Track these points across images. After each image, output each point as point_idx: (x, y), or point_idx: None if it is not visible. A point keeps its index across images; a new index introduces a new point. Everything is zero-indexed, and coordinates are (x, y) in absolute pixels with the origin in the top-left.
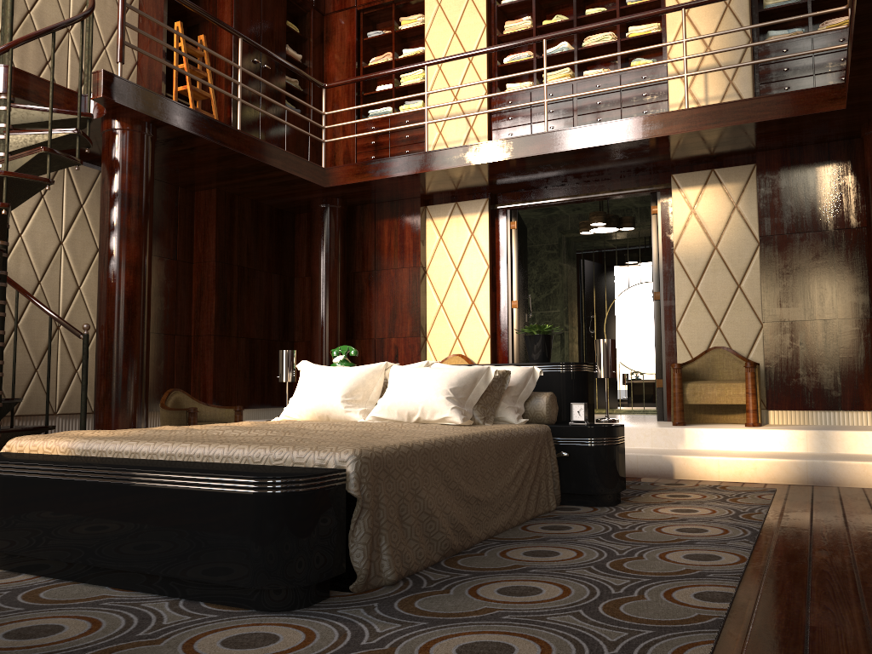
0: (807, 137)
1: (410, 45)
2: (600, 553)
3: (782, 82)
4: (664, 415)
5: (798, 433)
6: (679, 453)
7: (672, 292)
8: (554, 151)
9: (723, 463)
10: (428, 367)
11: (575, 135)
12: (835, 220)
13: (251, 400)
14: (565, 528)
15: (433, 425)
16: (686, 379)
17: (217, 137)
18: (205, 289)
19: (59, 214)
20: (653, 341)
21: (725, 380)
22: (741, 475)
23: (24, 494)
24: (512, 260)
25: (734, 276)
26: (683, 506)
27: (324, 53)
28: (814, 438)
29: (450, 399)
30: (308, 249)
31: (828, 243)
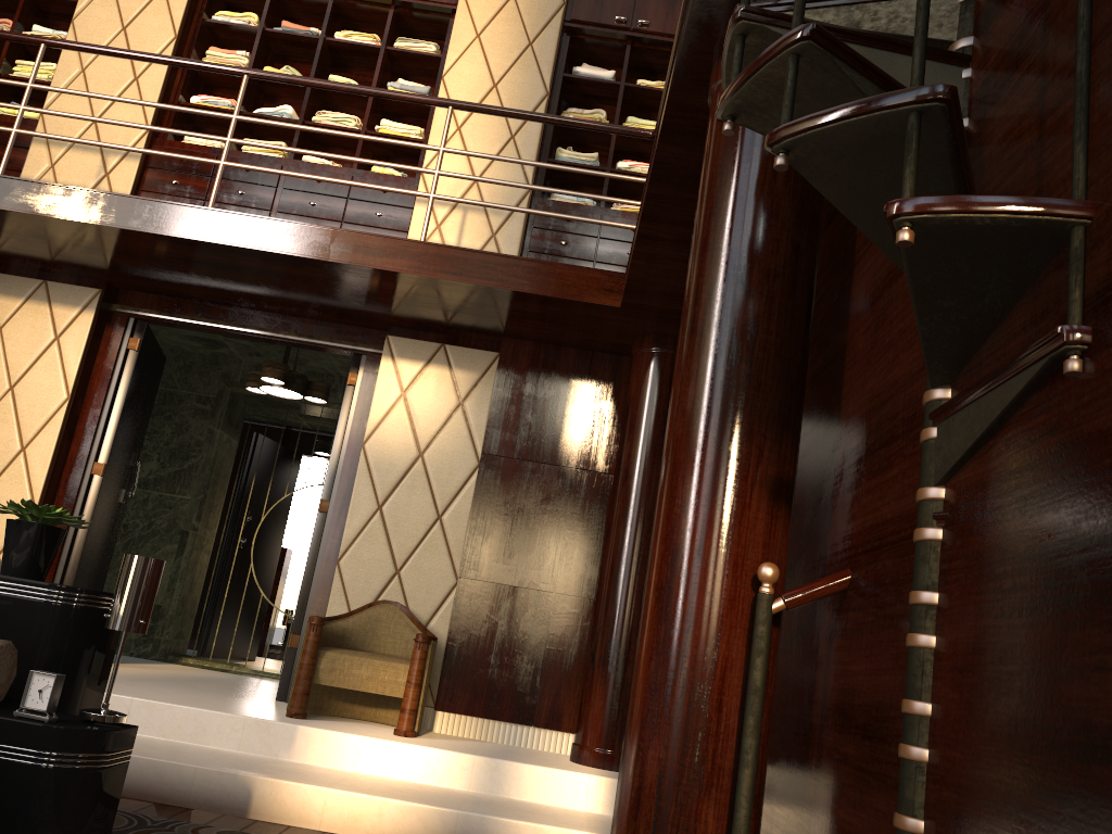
0: (569, 335)
1: (52, 25)
2: None
3: (556, 257)
4: (288, 694)
5: (463, 758)
6: (271, 771)
7: (347, 505)
8: (214, 240)
9: (333, 800)
10: None
11: (252, 227)
12: (580, 455)
13: None
14: None
15: None
16: (329, 643)
17: None
18: None
19: None
20: None
21: (386, 654)
22: (356, 824)
23: None
24: (116, 397)
25: (437, 501)
26: None
27: None
28: (483, 770)
29: None
30: None
31: (565, 485)
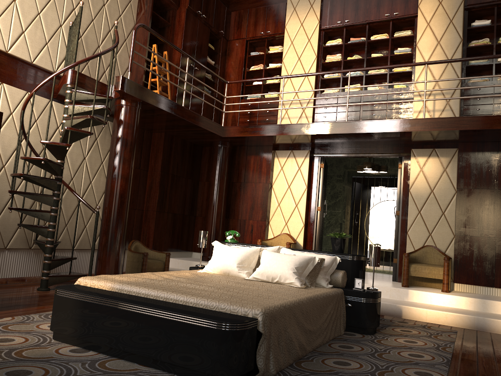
0: (487, 138)
1: (273, 61)
2: (371, 366)
3: (475, 105)
4: (396, 278)
5: (470, 299)
6: (405, 304)
7: (406, 212)
8: (350, 132)
9: (429, 313)
10: (283, 253)
11: (362, 125)
12: (499, 184)
13: (171, 247)
14: (350, 347)
15: (285, 285)
16: (411, 261)
17: (172, 110)
18: (153, 185)
19: (85, 143)
20: (391, 233)
21: (431, 264)
22: (438, 320)
23: (95, 312)
24: (319, 184)
25: (441, 207)
26: (409, 338)
27: (226, 61)
28: (479, 303)
29: (295, 273)
30: (208, 167)
31: (494, 196)
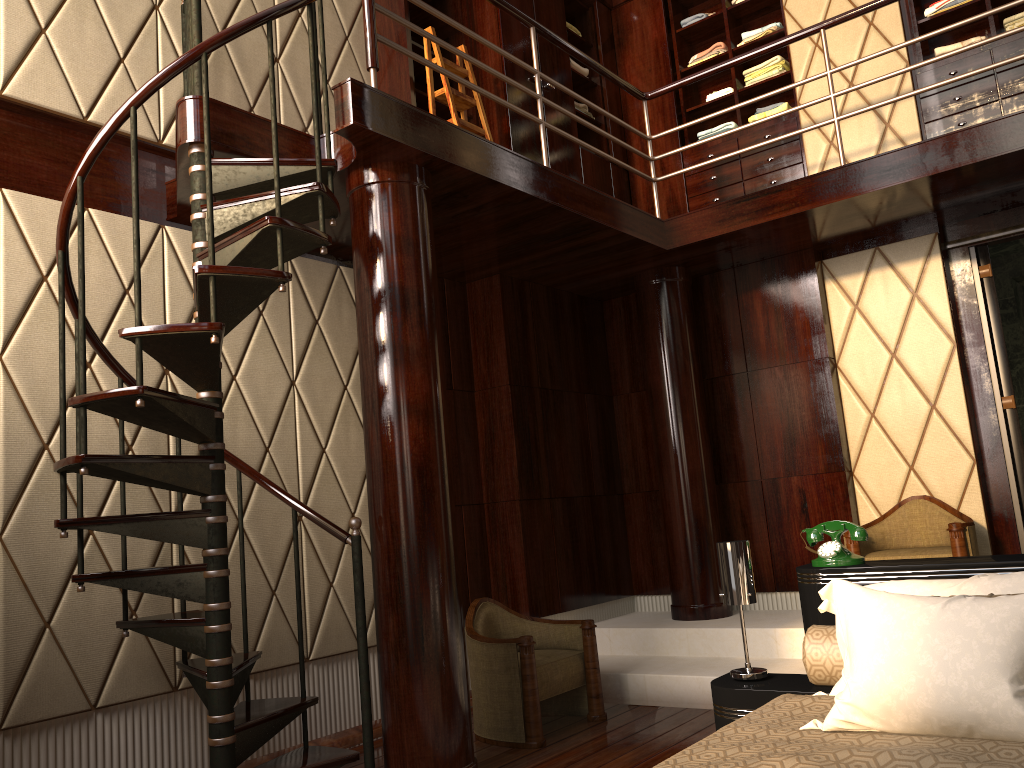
0: None
1: (747, 28)
2: None
3: None
4: None
5: None
6: None
7: None
8: None
9: None
10: None
11: None
12: None
13: (579, 595)
14: None
15: None
16: None
17: (521, 182)
18: (498, 429)
19: (286, 338)
20: None
21: None
22: None
23: None
24: (990, 329)
25: None
26: None
27: (618, 62)
28: None
29: None
30: (630, 352)
31: None
